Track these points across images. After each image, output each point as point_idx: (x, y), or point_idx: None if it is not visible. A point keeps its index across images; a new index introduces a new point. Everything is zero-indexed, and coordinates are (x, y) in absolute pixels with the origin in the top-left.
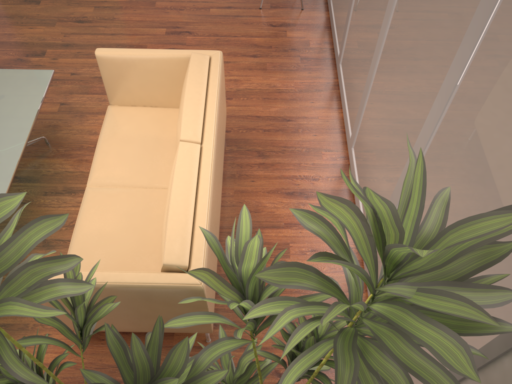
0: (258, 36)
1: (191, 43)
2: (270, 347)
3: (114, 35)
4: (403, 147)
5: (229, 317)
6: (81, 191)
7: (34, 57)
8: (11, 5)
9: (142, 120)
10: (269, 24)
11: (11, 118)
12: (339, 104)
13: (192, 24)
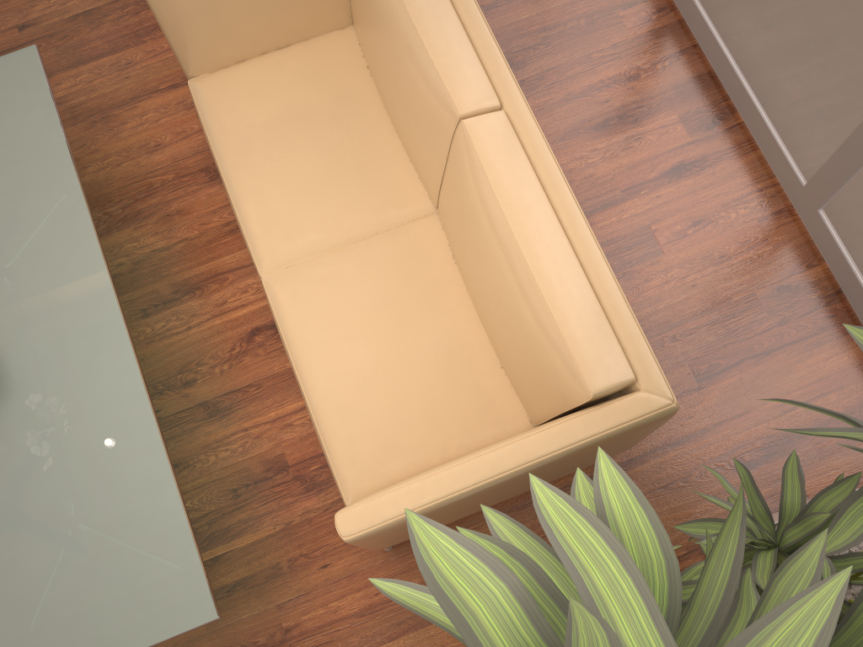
0: None
1: None
2: (708, 426)
3: None
4: None
5: None
6: (210, 279)
7: None
8: None
9: (282, 89)
10: None
11: (29, 197)
12: None
13: None
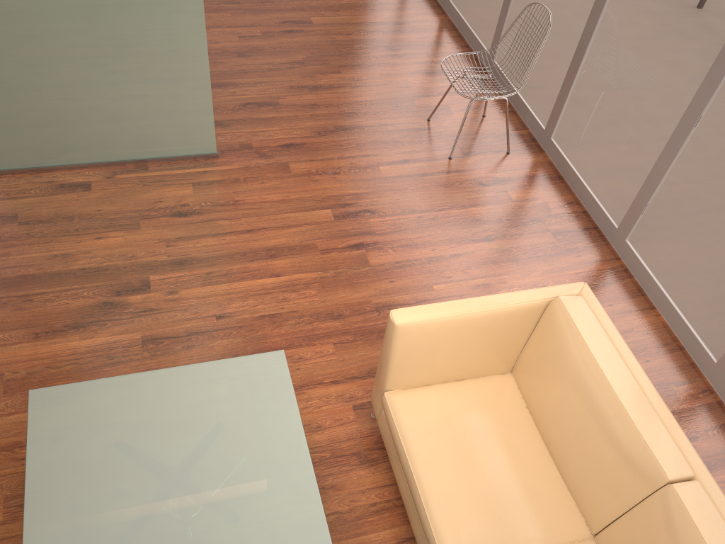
0: (473, 204)
1: (383, 230)
2: None
3: (252, 233)
4: None
5: None
6: None
7: (133, 294)
8: (39, 197)
9: (462, 413)
10: (477, 182)
11: (269, 473)
12: (647, 302)
13: (366, 197)
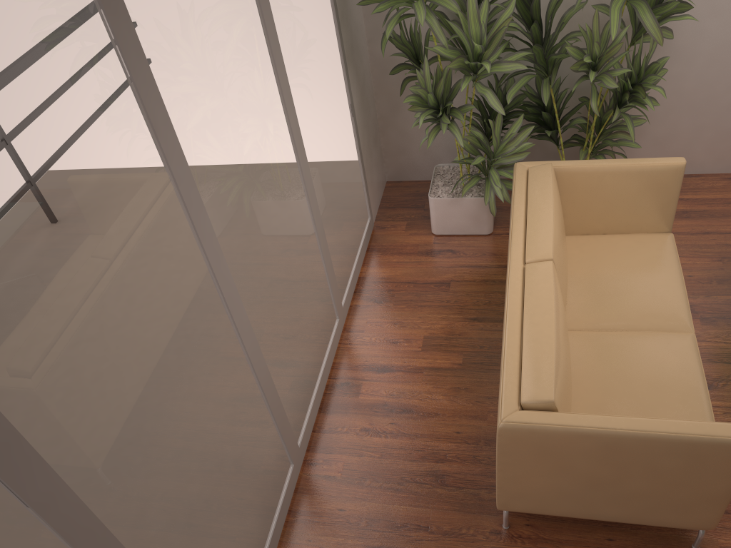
0: None
1: None
2: (457, 267)
3: None
4: (301, 210)
5: (496, 287)
6: None
7: None
8: None
9: None
10: None
11: None
12: None
13: None
